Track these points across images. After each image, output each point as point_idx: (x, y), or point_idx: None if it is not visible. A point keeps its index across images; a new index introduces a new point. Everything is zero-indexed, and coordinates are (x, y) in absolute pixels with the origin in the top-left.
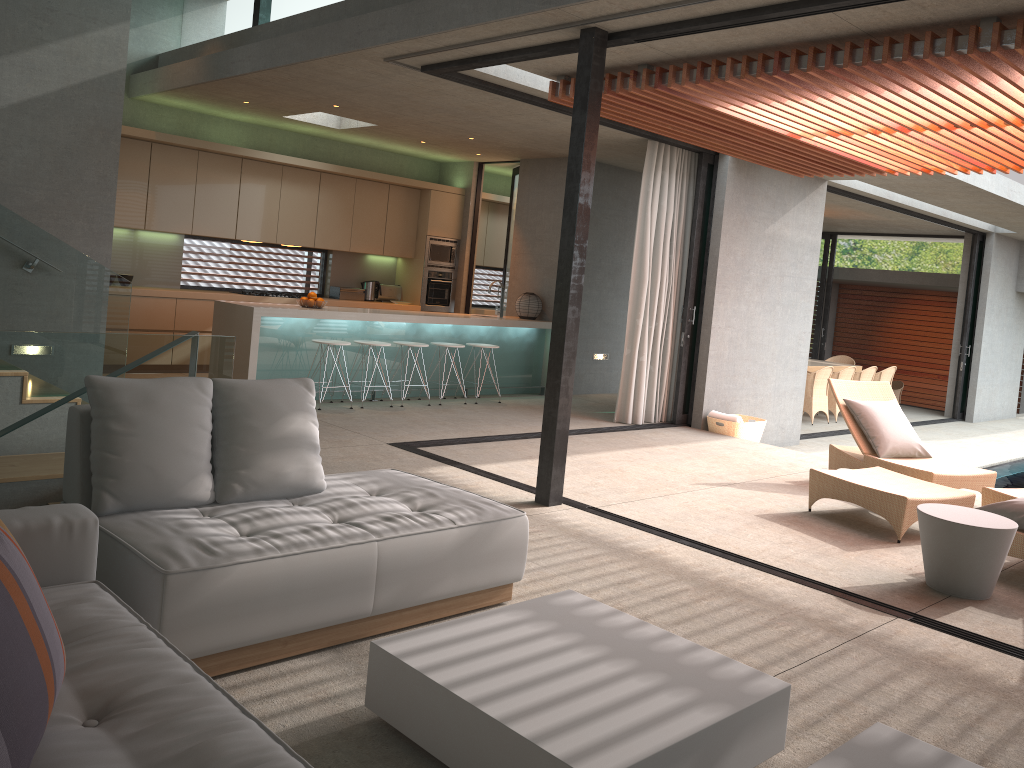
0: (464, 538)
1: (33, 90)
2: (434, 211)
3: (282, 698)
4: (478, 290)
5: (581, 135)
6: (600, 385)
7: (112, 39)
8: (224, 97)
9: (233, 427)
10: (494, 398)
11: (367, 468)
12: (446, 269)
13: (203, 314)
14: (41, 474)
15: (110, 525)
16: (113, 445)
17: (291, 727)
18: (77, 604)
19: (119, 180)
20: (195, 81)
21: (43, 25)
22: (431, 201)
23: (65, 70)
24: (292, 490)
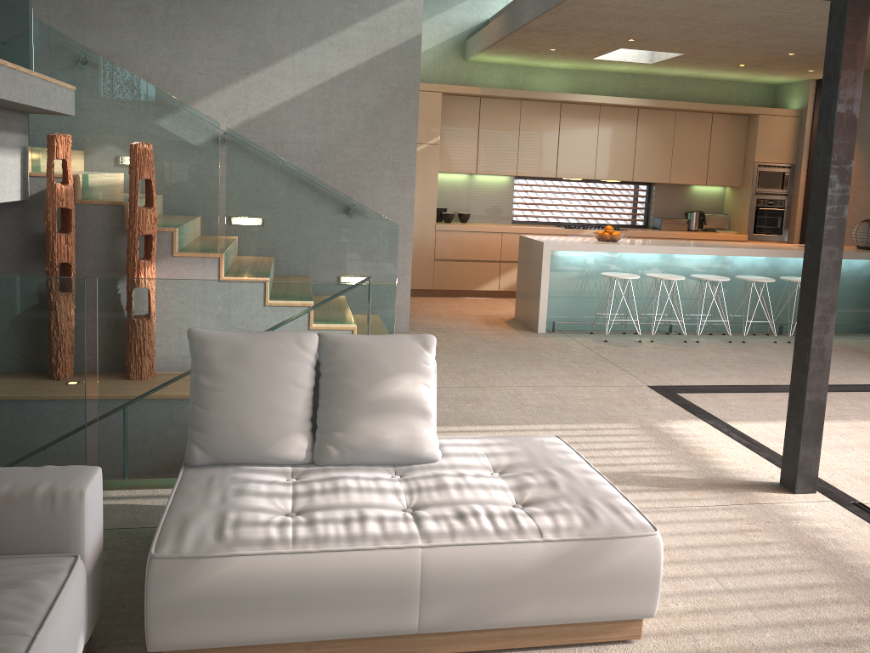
0: (553, 556)
1: (347, 63)
2: (762, 136)
3: None
4: None
5: (841, 22)
6: None
7: (409, 9)
8: (531, 48)
9: (332, 386)
10: None
11: (603, 414)
12: (777, 196)
13: None
14: None
15: (185, 479)
16: (201, 399)
17: None
18: (6, 589)
19: (454, 133)
20: (499, 36)
21: (353, 7)
22: (759, 126)
23: (372, 43)
24: (396, 458)
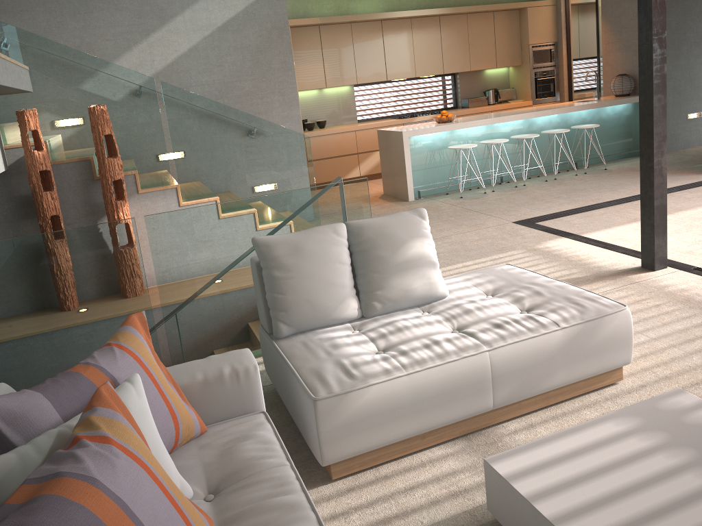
0: (569, 337)
1: (228, 13)
2: (532, 24)
3: (421, 491)
4: (578, 78)
5: None
6: (696, 139)
7: None
8: None
9: (366, 258)
10: (600, 166)
11: (496, 248)
12: (548, 68)
13: (374, 138)
14: (252, 298)
15: (285, 348)
16: (278, 287)
17: (427, 524)
18: (242, 442)
19: (303, 57)
20: None
21: None
22: (528, 17)
23: None
24: (420, 300)
